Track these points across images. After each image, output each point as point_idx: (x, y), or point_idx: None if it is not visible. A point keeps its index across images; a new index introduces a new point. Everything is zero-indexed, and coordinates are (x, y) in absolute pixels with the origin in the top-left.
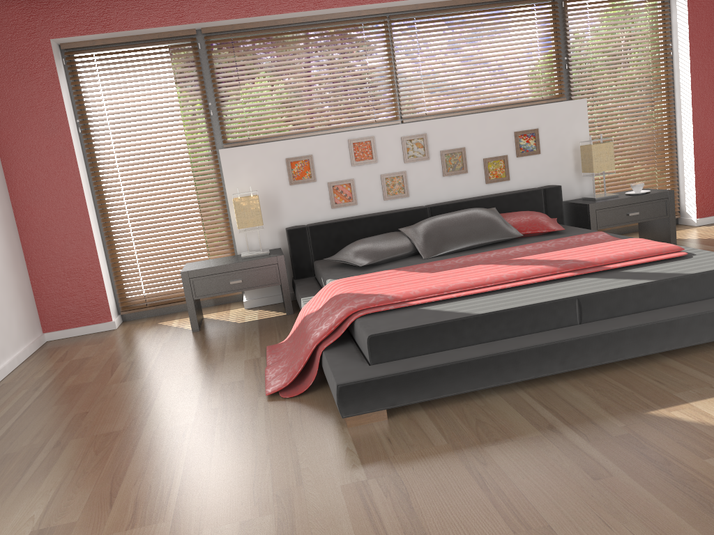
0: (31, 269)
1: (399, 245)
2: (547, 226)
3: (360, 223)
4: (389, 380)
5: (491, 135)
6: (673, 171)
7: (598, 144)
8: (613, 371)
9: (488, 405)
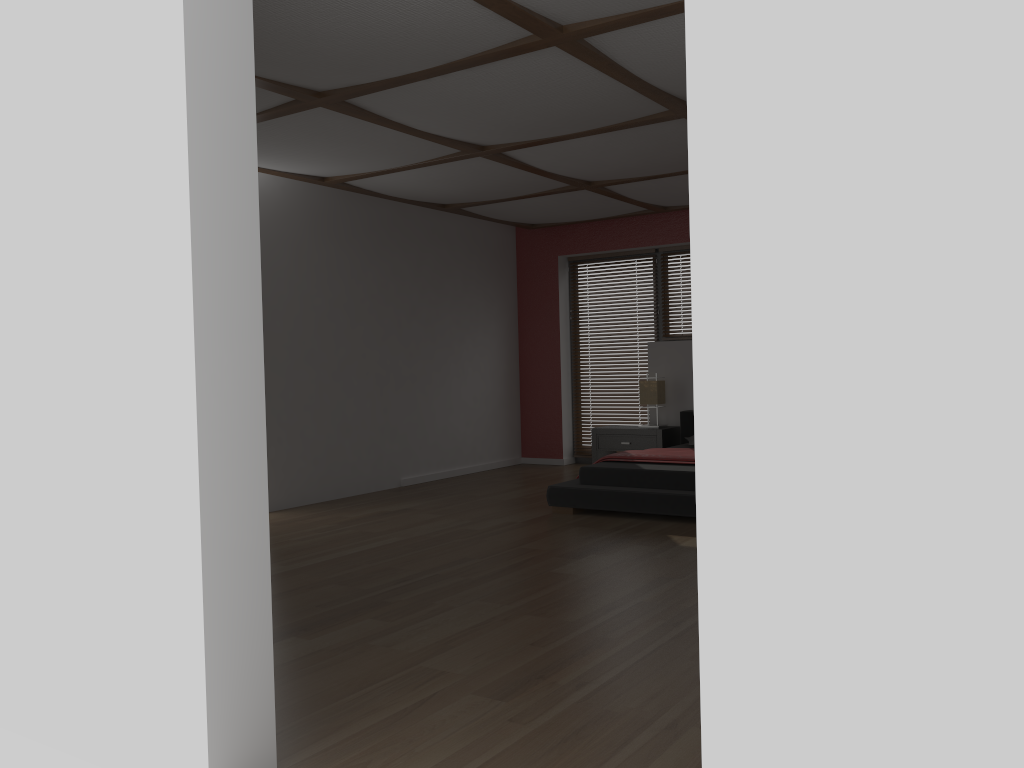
0: (522, 411)
1: None
2: None
3: None
4: (573, 490)
5: None
6: None
7: None
8: None
9: (621, 520)
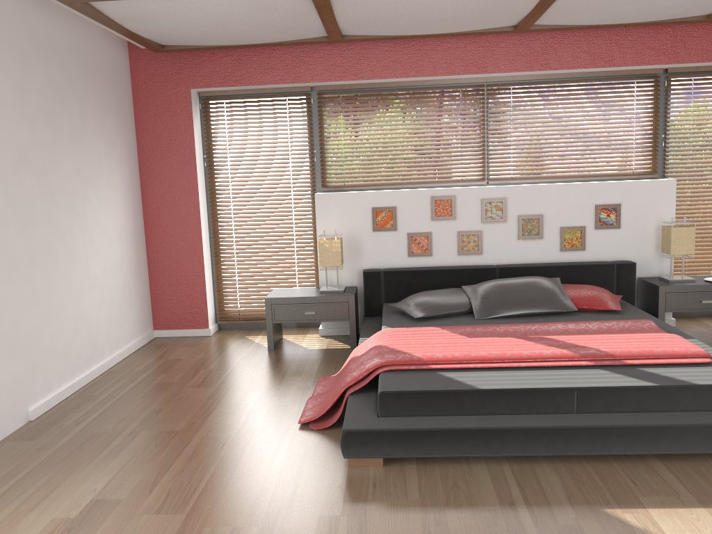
0: (151, 276)
1: (456, 302)
2: (604, 303)
3: (430, 274)
4: (387, 433)
5: (571, 205)
6: None
7: (678, 227)
8: (599, 463)
9: (471, 471)
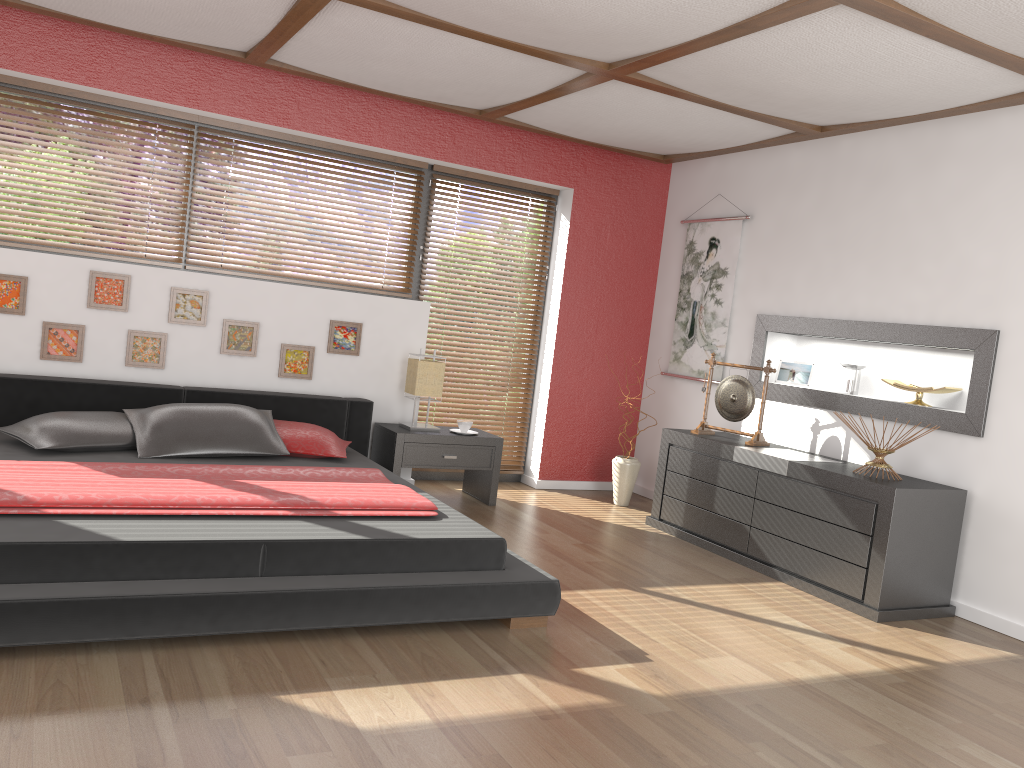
0: None
1: (111, 431)
2: (326, 448)
3: (75, 390)
4: None
5: (300, 316)
6: (525, 416)
7: (427, 362)
8: (284, 643)
9: (90, 663)
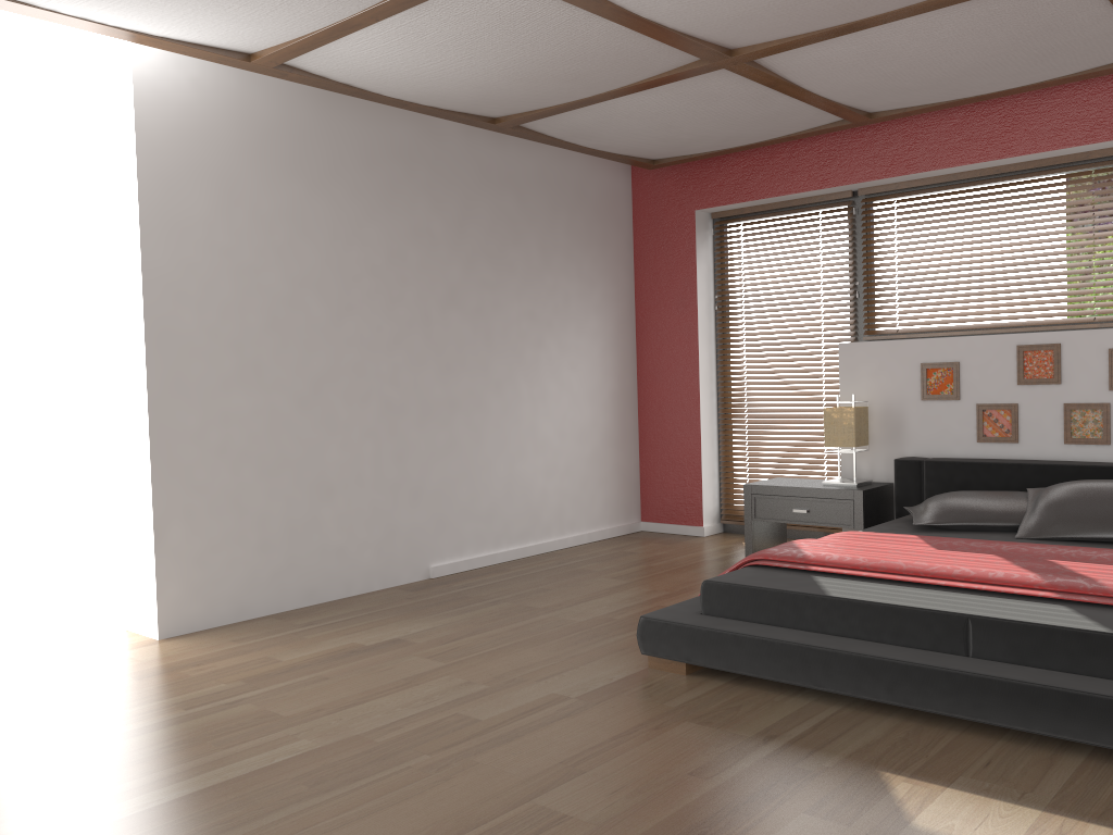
0: (642, 451)
1: (997, 510)
2: None
3: (1000, 471)
4: (687, 629)
5: None
6: None
7: None
8: (977, 737)
9: (780, 702)
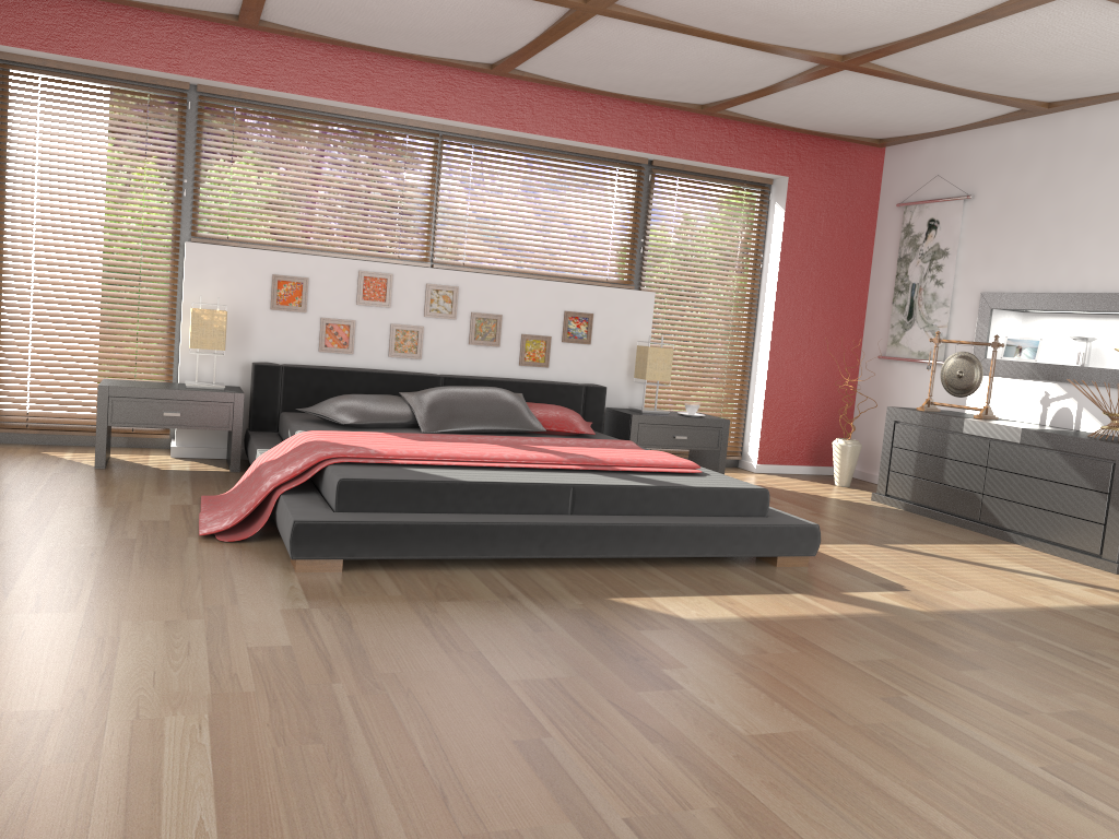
0: None
1: (395, 411)
2: (576, 426)
3: (352, 378)
4: (353, 526)
5: (537, 308)
6: (742, 403)
7: (656, 348)
8: (594, 568)
9: (455, 575)
